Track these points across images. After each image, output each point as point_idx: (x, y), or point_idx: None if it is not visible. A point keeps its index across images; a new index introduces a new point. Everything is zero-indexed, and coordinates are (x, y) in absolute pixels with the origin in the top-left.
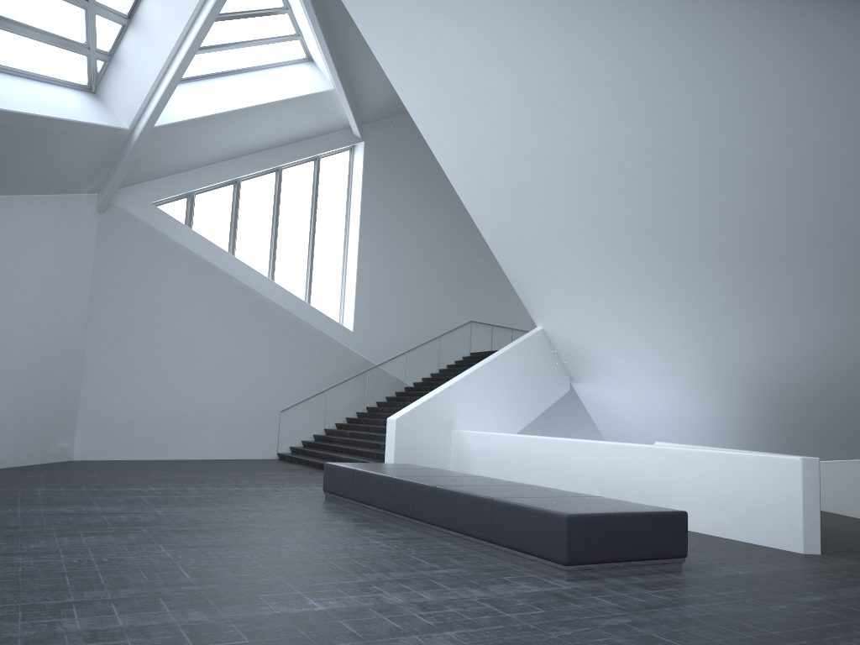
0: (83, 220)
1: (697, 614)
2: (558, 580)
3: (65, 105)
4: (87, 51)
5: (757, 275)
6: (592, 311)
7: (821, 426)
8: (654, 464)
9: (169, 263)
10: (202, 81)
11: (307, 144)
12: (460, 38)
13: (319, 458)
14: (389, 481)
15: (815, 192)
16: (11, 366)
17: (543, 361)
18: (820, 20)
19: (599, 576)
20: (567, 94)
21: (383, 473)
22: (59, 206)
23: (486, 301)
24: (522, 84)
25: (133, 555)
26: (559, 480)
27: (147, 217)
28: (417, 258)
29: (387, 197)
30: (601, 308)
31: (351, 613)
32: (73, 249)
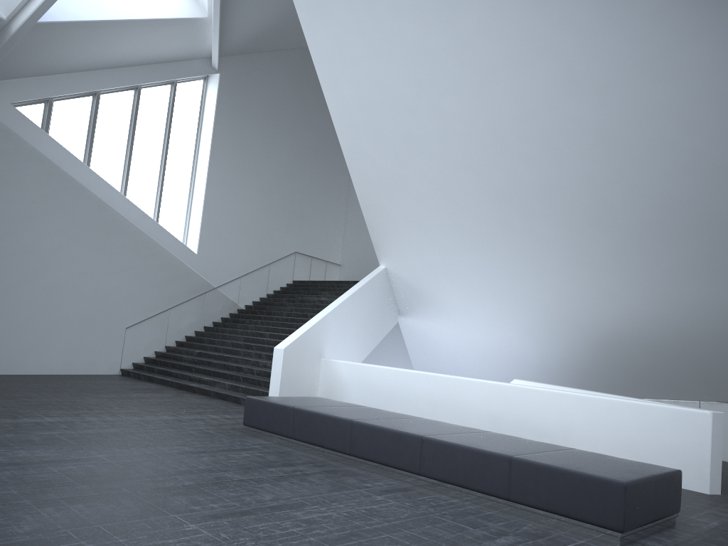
0: None
1: None
2: None
3: None
4: None
5: (643, 247)
6: (449, 258)
7: (646, 372)
8: (554, 406)
9: (25, 169)
10: None
11: (169, 67)
12: None
13: (172, 376)
14: (349, 425)
15: None
16: None
17: (384, 296)
18: None
19: (636, 539)
20: (510, 63)
21: (333, 414)
22: None
23: (309, 235)
24: (462, 46)
25: (168, 537)
26: (447, 414)
27: (5, 117)
28: (257, 190)
29: (236, 130)
30: (460, 257)
31: None
32: None
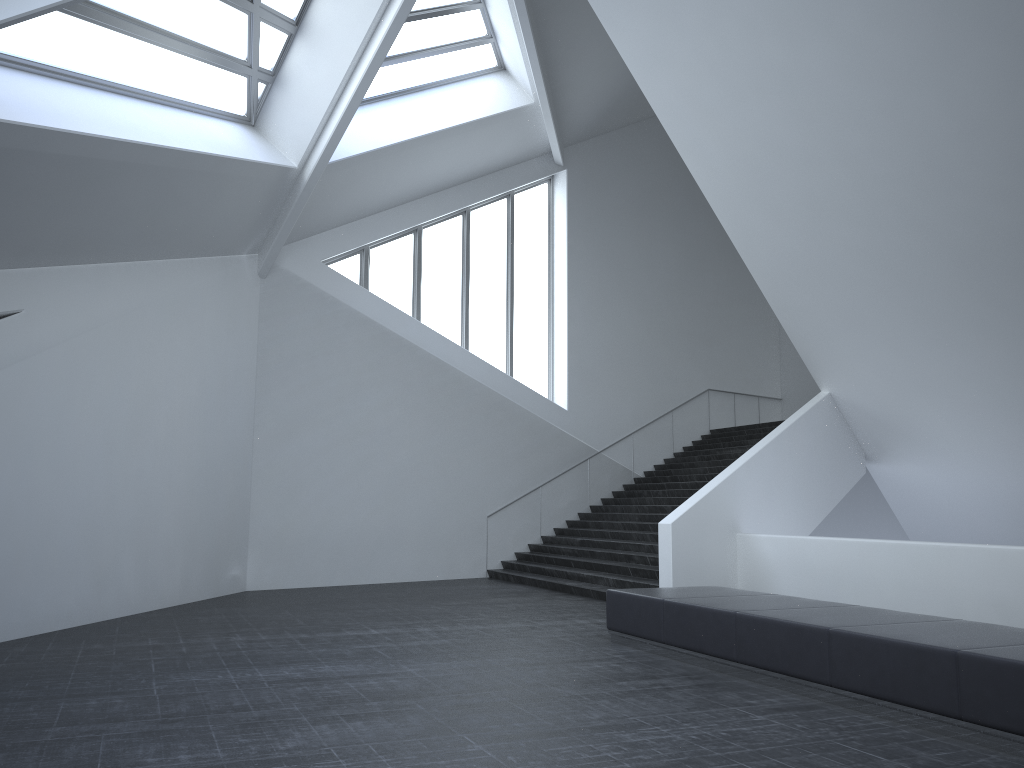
0: (244, 287)
1: None
2: None
3: (226, 140)
4: (248, 71)
5: None
6: (918, 364)
7: None
8: None
9: (345, 336)
10: (377, 103)
11: (500, 177)
12: None
13: (546, 575)
14: (732, 619)
15: None
16: (174, 476)
17: (834, 436)
18: None
19: None
20: (929, 57)
21: (713, 605)
22: (217, 270)
23: (725, 363)
24: (852, 52)
25: (441, 758)
26: (926, 602)
27: (317, 279)
28: (639, 312)
29: (598, 238)
30: (934, 360)
31: None
32: (235, 325)
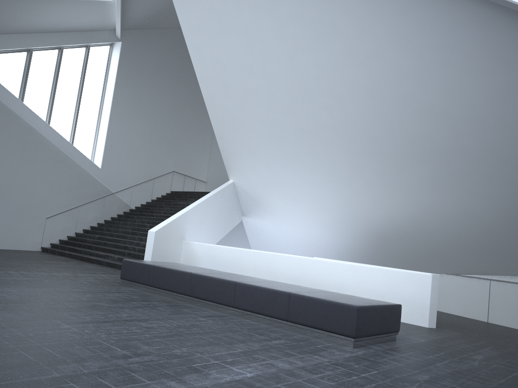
0: None
1: (450, 370)
2: (348, 348)
3: None
4: None
5: (397, 167)
6: (275, 175)
7: (401, 254)
8: (334, 271)
9: None
10: None
11: (84, 35)
12: None
13: (78, 252)
14: (189, 276)
15: (454, 126)
16: None
17: (231, 202)
18: (500, 29)
19: (365, 344)
20: (312, 40)
21: (180, 269)
22: None
23: (183, 160)
24: (281, 27)
25: (48, 330)
26: (265, 278)
27: None
28: (146, 126)
29: (132, 82)
30: (282, 174)
31: (275, 378)
32: None
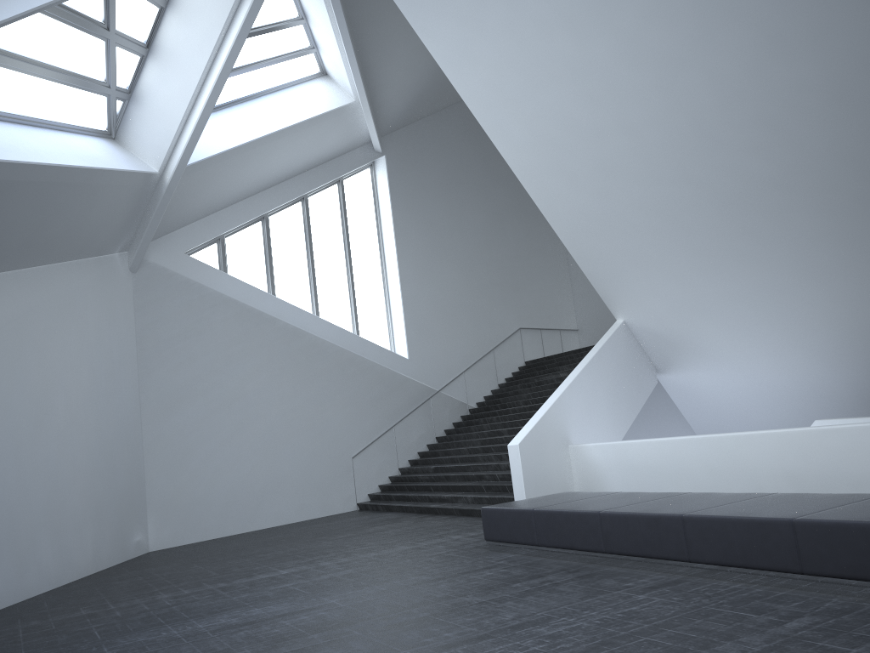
0: (119, 282)
1: None
2: None
3: (94, 153)
4: (108, 90)
5: None
6: (695, 291)
7: None
8: (867, 444)
9: (213, 315)
10: (221, 111)
11: (330, 166)
12: (548, 4)
13: (411, 501)
14: (597, 518)
15: None
16: (77, 458)
17: (631, 356)
18: None
19: None
20: (692, 44)
21: (578, 509)
22: (94, 270)
23: (530, 305)
24: (630, 44)
25: None
26: (732, 481)
27: (182, 269)
28: (457, 270)
29: (417, 211)
30: (708, 286)
31: None
32: (114, 316)
